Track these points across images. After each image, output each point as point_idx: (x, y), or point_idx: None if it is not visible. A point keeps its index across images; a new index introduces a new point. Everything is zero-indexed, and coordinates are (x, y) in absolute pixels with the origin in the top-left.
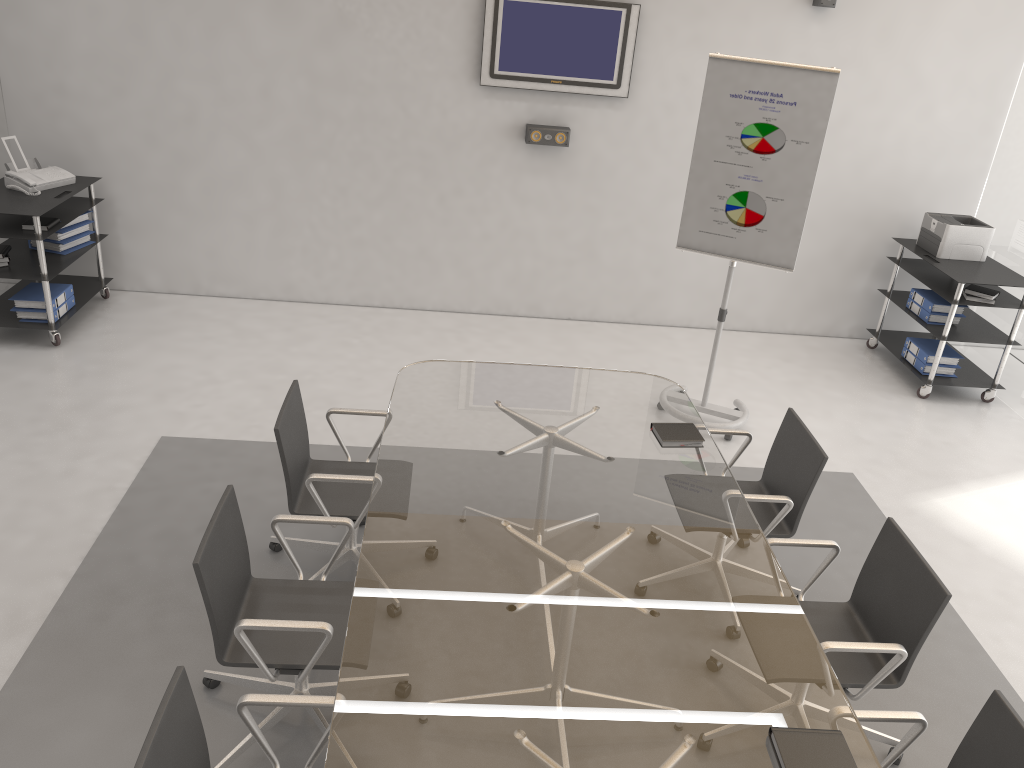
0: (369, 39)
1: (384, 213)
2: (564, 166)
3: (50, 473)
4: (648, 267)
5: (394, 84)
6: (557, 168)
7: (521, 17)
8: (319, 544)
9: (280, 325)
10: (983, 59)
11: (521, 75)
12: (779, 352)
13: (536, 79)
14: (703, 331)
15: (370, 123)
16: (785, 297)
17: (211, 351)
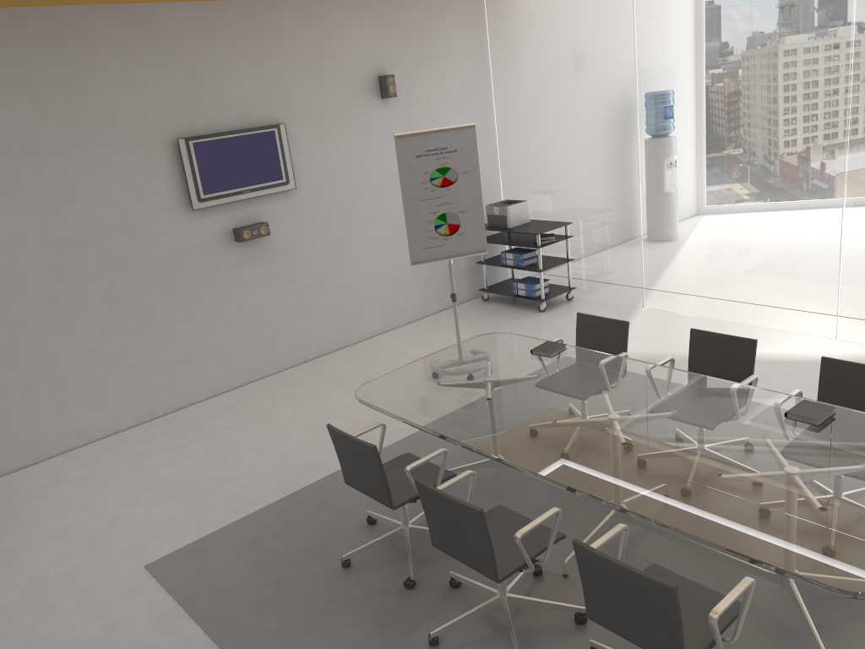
0: (94, 200)
1: (145, 336)
2: (268, 250)
3: (95, 637)
4: (343, 302)
5: (124, 230)
6: (263, 254)
7: (208, 152)
8: (383, 538)
9: (105, 461)
10: (475, 108)
11: (221, 194)
12: (446, 323)
13: (232, 193)
14: (391, 332)
15: (113, 267)
16: (427, 289)
17: (79, 503)
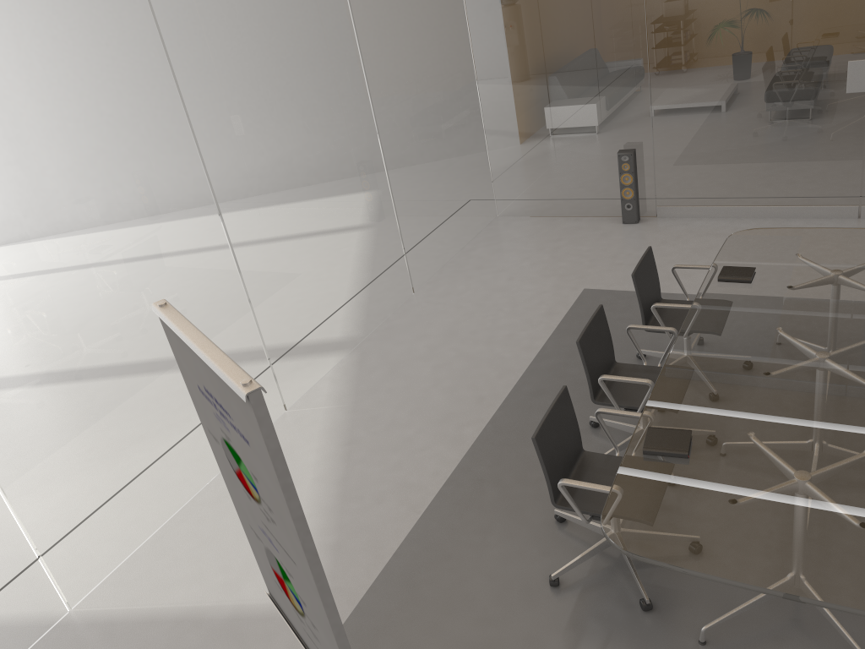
0: None
1: None
2: None
3: None
4: None
5: None
6: None
7: None
8: None
9: None
10: None
11: None
12: None
13: None
14: None
15: None
16: None
17: None
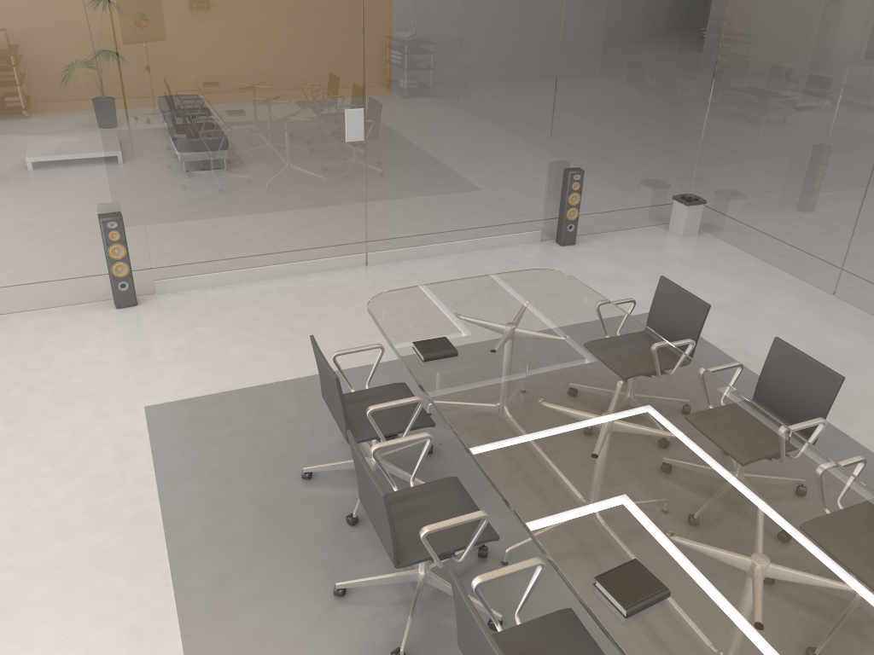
0: None
1: None
2: None
3: None
4: None
5: None
6: None
7: None
8: None
9: None
10: None
11: None
12: None
13: None
14: None
15: None
16: None
17: None
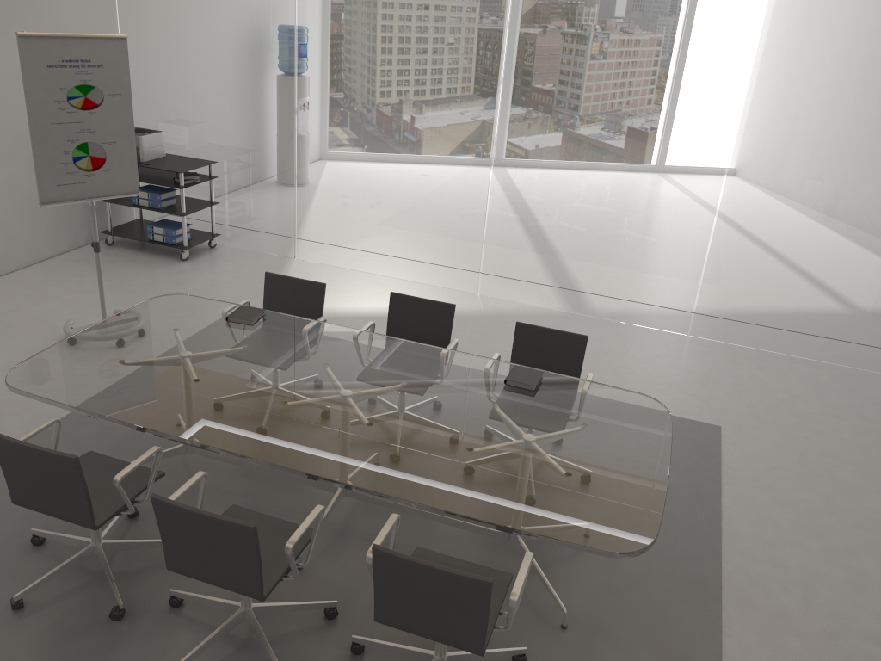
0: None
1: None
2: None
3: None
4: None
5: None
6: None
7: None
8: (68, 563)
9: None
10: (94, 10)
11: None
12: (66, 273)
13: None
14: None
15: None
16: (36, 230)
17: None
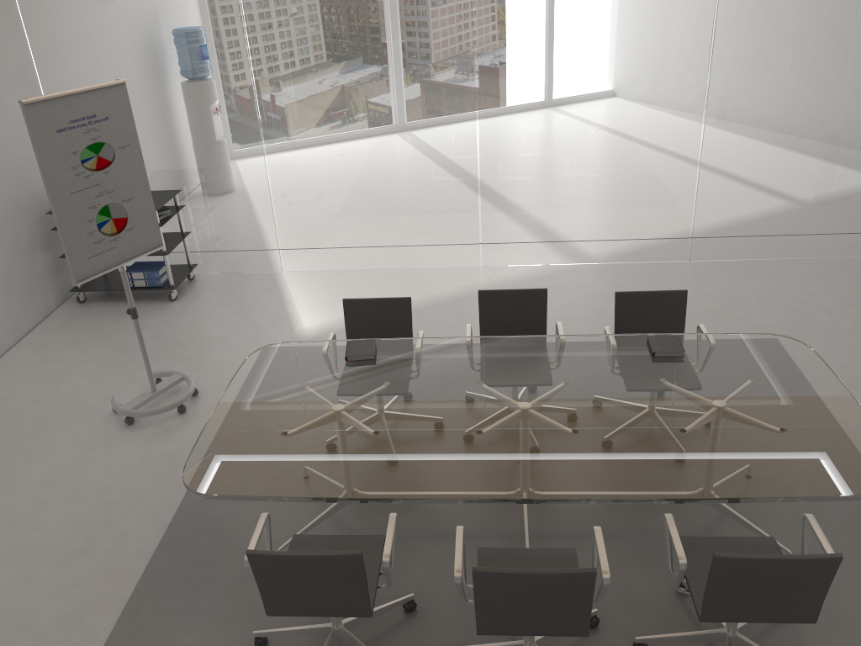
0: None
1: None
2: None
3: None
4: None
5: None
6: None
7: None
8: None
9: None
10: (9, 51)
11: None
12: (59, 344)
13: None
14: None
15: None
16: (10, 306)
17: None
